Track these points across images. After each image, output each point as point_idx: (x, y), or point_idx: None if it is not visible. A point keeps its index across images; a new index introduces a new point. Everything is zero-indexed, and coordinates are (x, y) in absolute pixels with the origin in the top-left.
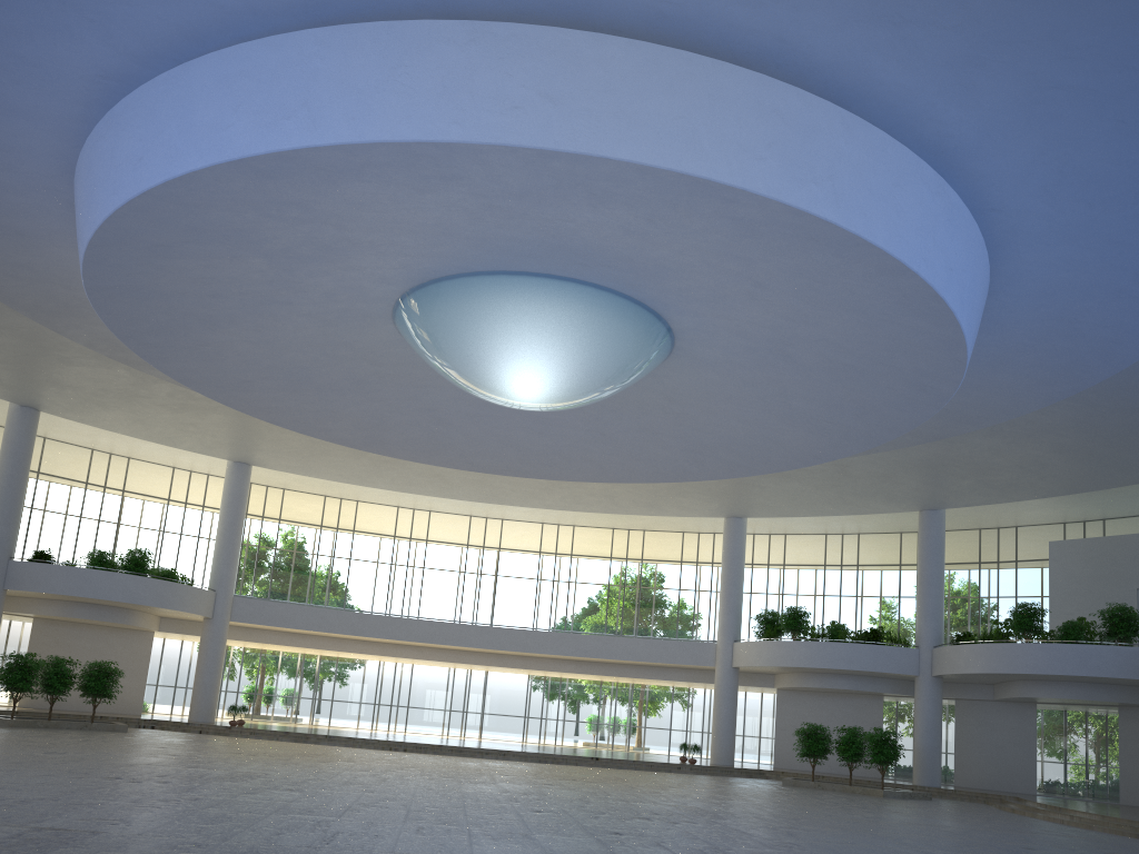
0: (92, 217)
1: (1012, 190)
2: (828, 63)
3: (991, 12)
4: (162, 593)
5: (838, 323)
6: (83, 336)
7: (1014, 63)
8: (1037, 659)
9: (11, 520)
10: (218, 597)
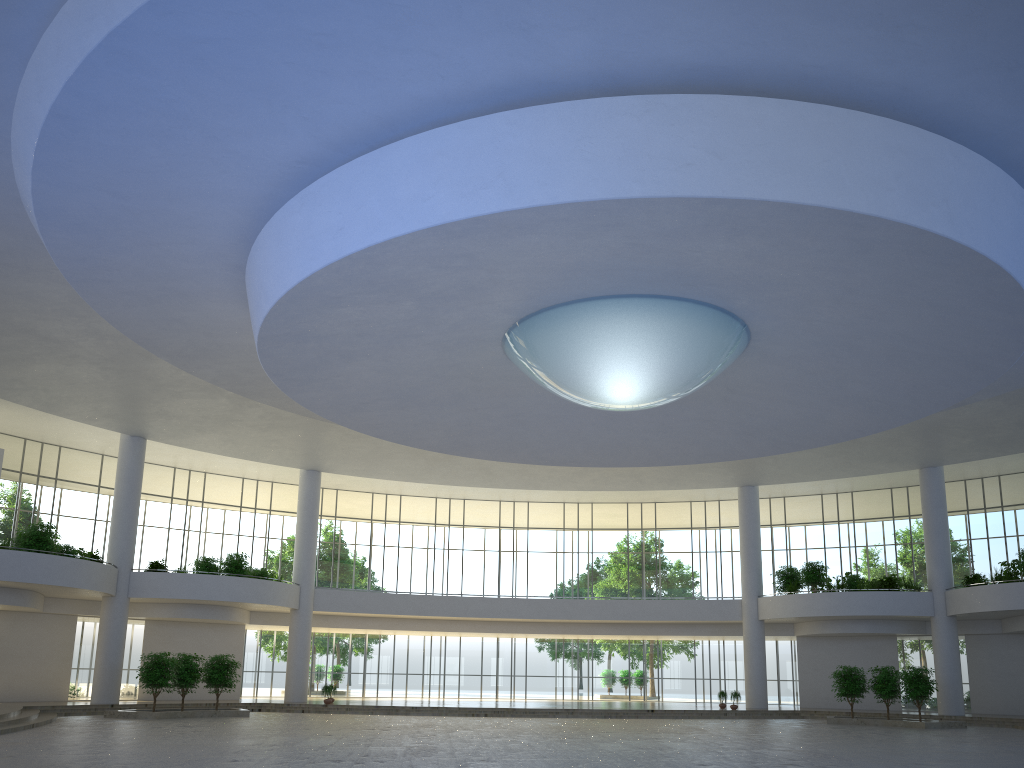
0: (285, 279)
1: None
2: (939, 104)
3: None
4: (260, 590)
5: (913, 317)
6: (211, 374)
7: None
8: None
9: (130, 537)
10: (302, 590)
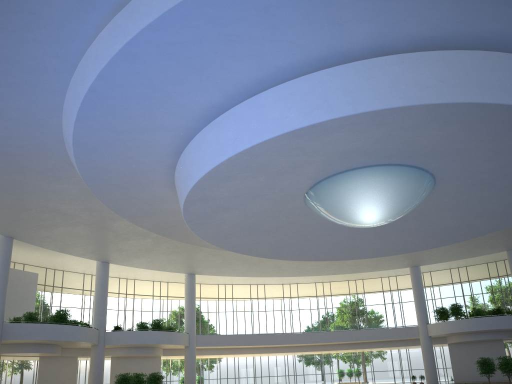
0: (203, 168)
1: None
2: None
3: None
4: (170, 337)
5: None
6: (148, 225)
7: None
8: None
9: (104, 313)
10: (190, 336)
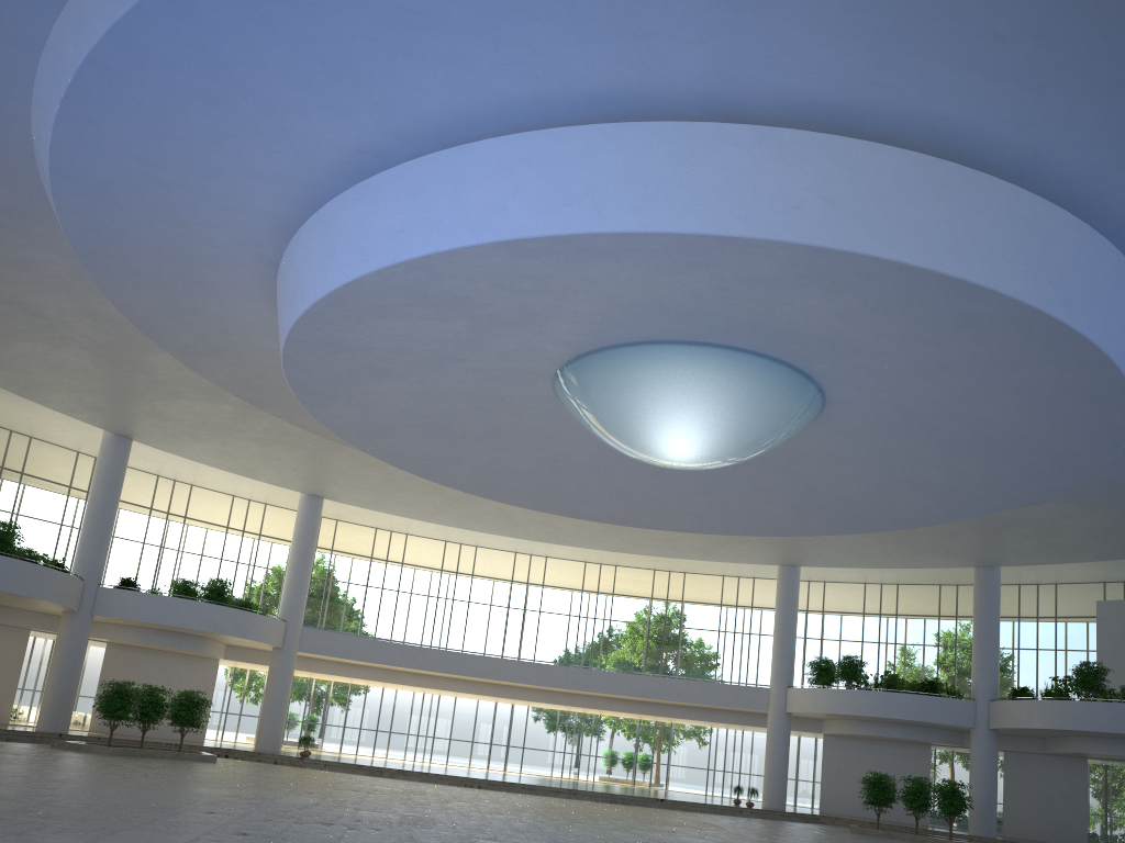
0: (327, 279)
1: None
2: (1070, 177)
3: None
4: (242, 623)
5: (1005, 403)
6: (219, 376)
7: None
8: (1103, 718)
9: (102, 547)
10: (288, 628)
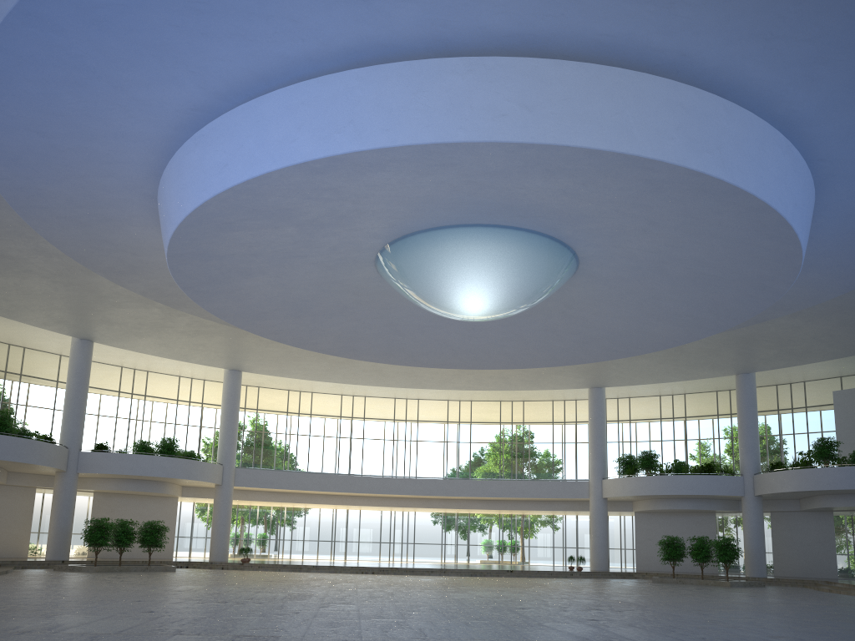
0: (183, 207)
1: (836, 145)
2: (714, 68)
3: (837, 28)
4: (188, 468)
5: (706, 246)
6: (140, 287)
7: (849, 60)
8: (836, 479)
9: (79, 423)
10: (225, 469)
